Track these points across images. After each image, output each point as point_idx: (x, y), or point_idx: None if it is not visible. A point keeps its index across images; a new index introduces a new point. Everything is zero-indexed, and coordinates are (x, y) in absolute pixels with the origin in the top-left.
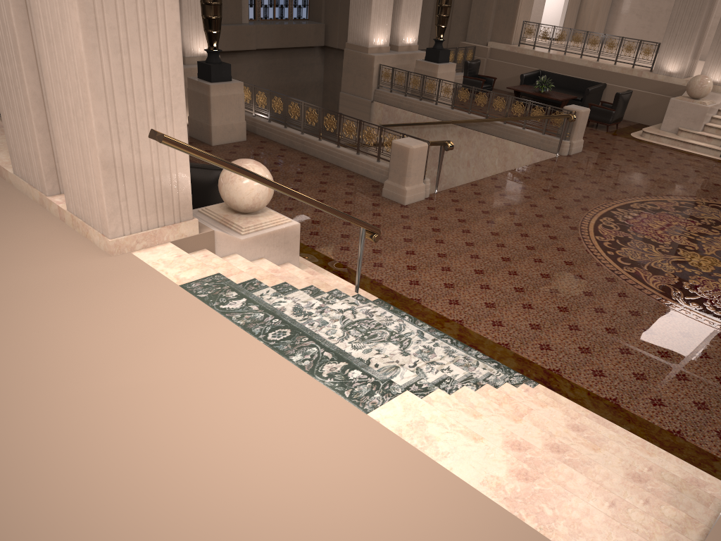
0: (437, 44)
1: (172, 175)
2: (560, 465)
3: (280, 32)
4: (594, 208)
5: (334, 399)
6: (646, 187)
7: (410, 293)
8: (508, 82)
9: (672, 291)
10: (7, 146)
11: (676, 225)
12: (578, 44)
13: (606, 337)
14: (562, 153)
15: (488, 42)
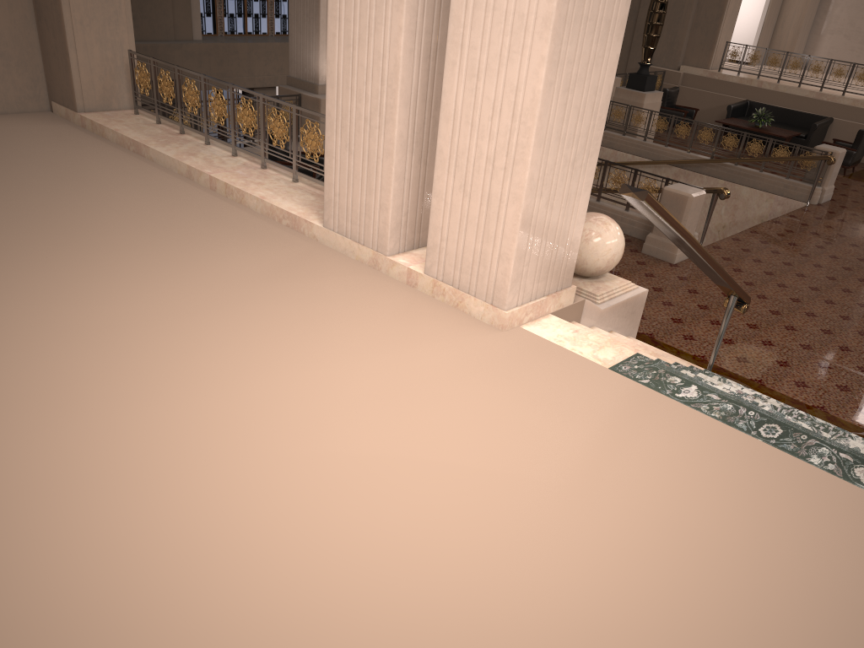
0: (643, 69)
1: (569, 235)
2: None
3: None
4: None
5: None
6: None
7: (746, 372)
8: (705, 114)
9: None
10: (284, 192)
11: None
12: (774, 69)
13: None
14: (811, 202)
15: (681, 66)
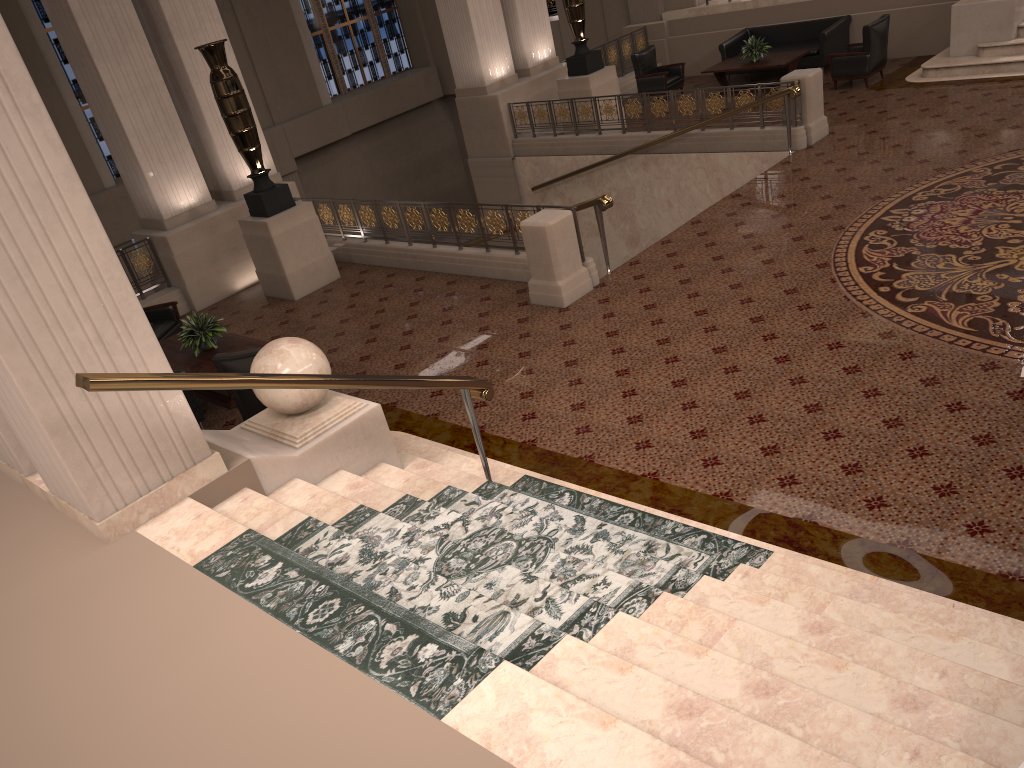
0: (579, 48)
1: (159, 408)
2: (757, 728)
3: (377, 99)
4: (854, 221)
5: (393, 706)
6: (936, 159)
7: (578, 448)
8: (707, 61)
9: (991, 325)
10: None
11: (989, 208)
12: None
13: (886, 437)
14: (797, 147)
15: (663, 14)
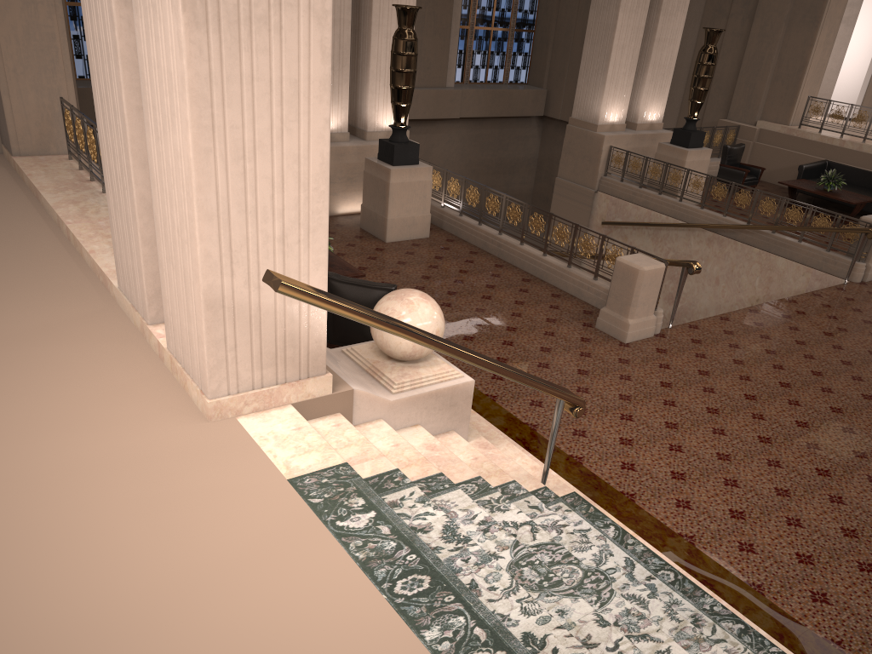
0: (689, 124)
1: (302, 318)
2: None
3: (491, 98)
4: None
5: None
6: None
7: (621, 483)
8: (780, 174)
9: None
10: None
11: None
12: None
13: None
14: (853, 279)
15: (758, 121)
